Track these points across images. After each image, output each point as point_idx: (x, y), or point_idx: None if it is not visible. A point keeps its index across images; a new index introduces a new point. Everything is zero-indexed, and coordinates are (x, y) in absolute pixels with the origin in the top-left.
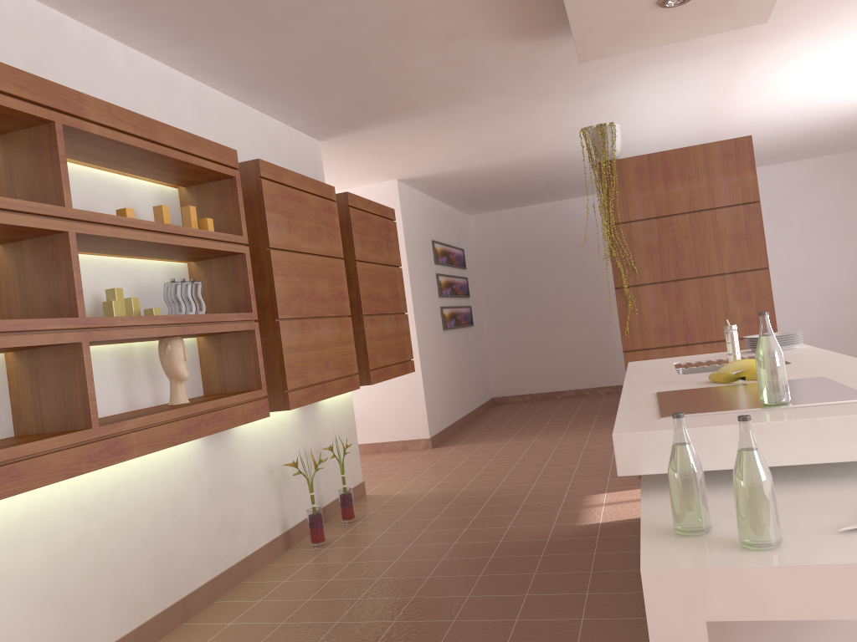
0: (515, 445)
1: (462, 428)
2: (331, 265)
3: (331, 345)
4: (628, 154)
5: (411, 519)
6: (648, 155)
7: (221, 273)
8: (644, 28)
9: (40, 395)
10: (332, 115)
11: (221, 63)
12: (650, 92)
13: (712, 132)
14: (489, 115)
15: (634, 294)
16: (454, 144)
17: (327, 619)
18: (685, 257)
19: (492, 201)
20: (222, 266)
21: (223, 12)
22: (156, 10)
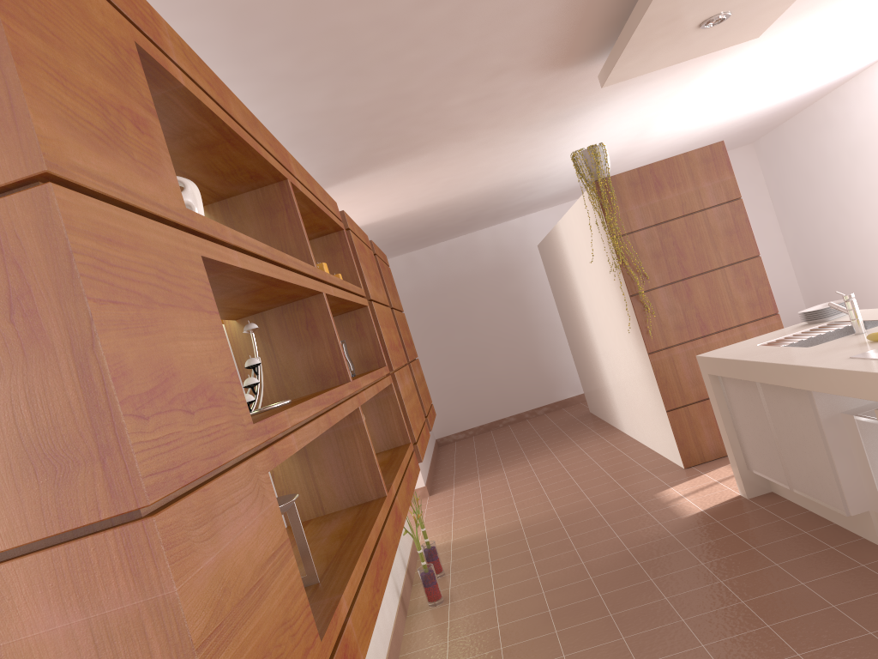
0: (516, 472)
1: (435, 472)
2: (389, 314)
3: (412, 394)
4: (553, 178)
5: (504, 556)
6: (637, 169)
7: (343, 331)
8: (673, 49)
9: (314, 475)
10: (339, 165)
11: (281, 117)
12: (612, 113)
13: (630, 148)
14: (471, 151)
15: (649, 298)
16: (421, 184)
17: (549, 656)
18: (687, 256)
19: (410, 243)
20: (342, 323)
21: (324, 62)
22: (265, 64)
